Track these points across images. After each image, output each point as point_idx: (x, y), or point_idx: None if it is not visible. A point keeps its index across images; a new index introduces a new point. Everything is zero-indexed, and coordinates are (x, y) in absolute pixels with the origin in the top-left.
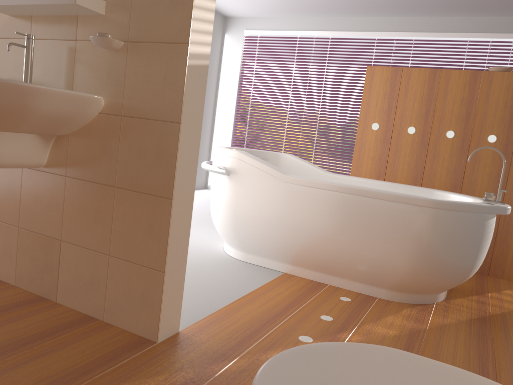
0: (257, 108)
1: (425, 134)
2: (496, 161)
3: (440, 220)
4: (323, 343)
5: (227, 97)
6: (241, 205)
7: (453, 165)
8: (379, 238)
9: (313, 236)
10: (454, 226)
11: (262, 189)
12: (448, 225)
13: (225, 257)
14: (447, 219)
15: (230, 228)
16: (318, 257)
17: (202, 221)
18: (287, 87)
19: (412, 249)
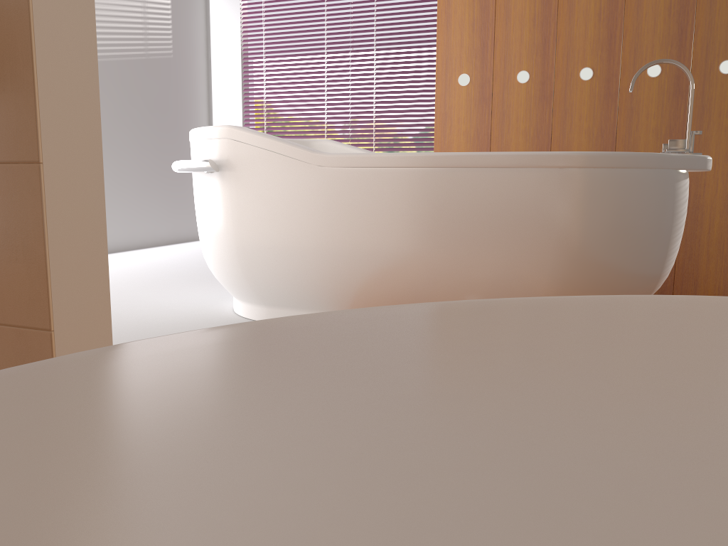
0: (276, 98)
1: (545, 79)
2: (664, 107)
3: (600, 188)
4: (358, 310)
5: (227, 87)
6: (248, 222)
7: (597, 124)
8: (498, 238)
9: (381, 255)
10: (626, 195)
11: (281, 187)
12: (615, 195)
13: (234, 321)
14: (613, 185)
15: (235, 267)
16: (395, 292)
17: (200, 277)
18: (319, 58)
19: (558, 249)
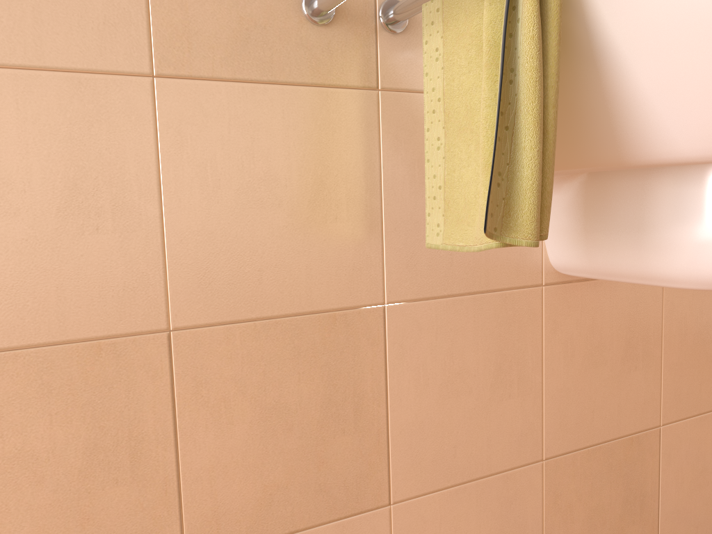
0: None
1: None
2: None
3: None
4: None
5: None
6: None
7: None
8: None
9: None
10: None
11: None
12: None
13: None
14: None
15: None
16: None
17: None
18: None
19: None
